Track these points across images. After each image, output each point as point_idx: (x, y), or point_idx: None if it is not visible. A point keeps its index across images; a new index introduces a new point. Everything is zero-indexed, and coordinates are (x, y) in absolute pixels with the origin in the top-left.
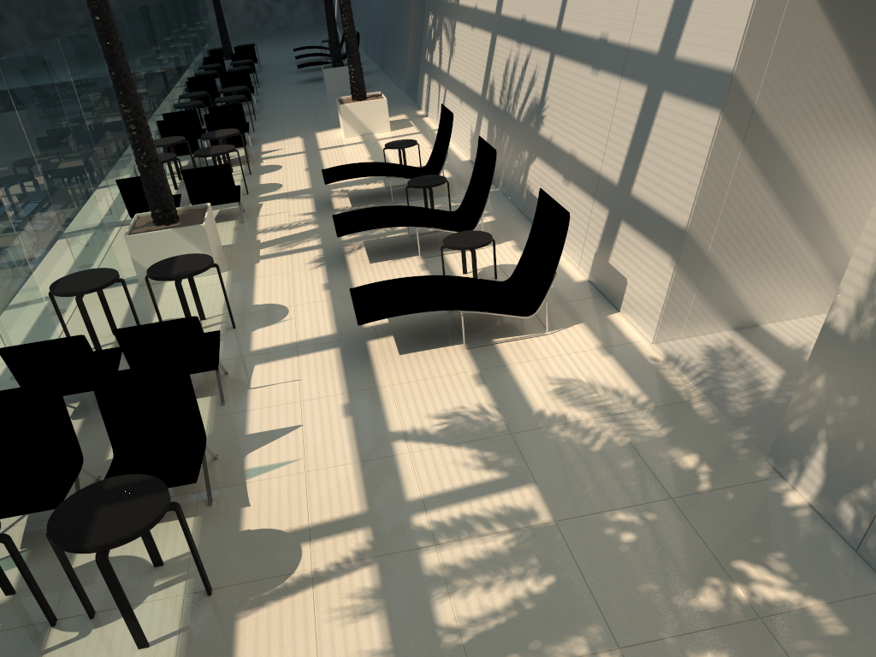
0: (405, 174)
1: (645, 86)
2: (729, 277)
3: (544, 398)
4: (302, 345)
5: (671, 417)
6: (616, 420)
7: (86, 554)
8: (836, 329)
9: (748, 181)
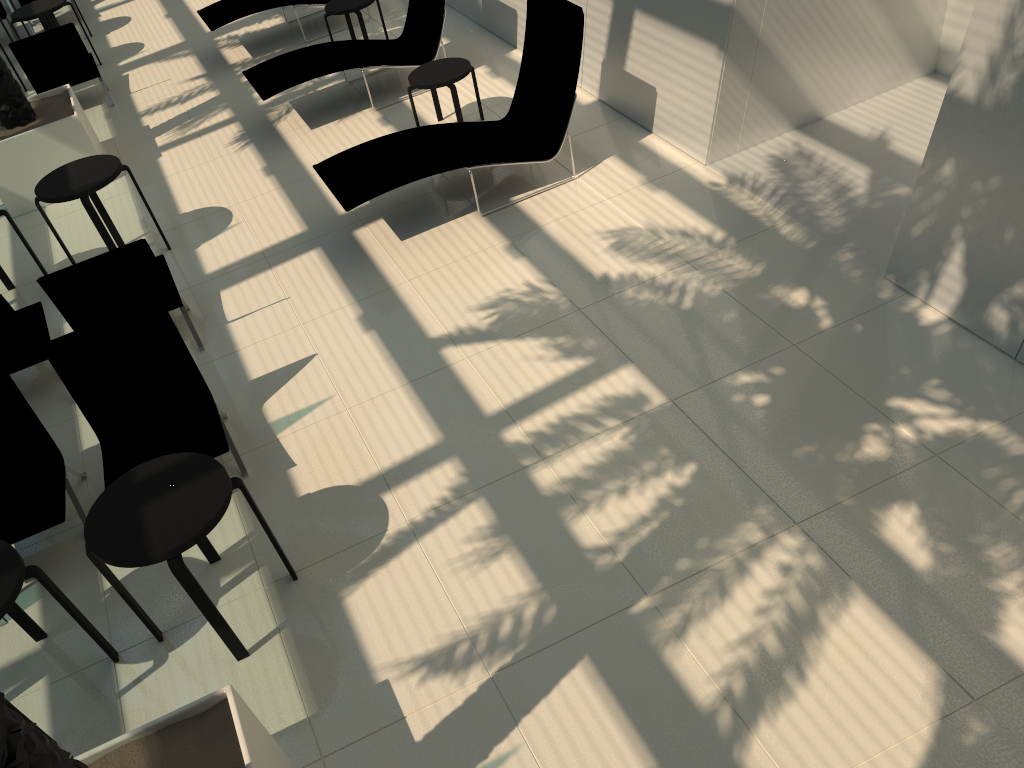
0: None
1: None
2: (786, 61)
3: (602, 258)
4: (270, 253)
5: (761, 251)
6: (697, 267)
7: (116, 569)
8: (963, 98)
9: None
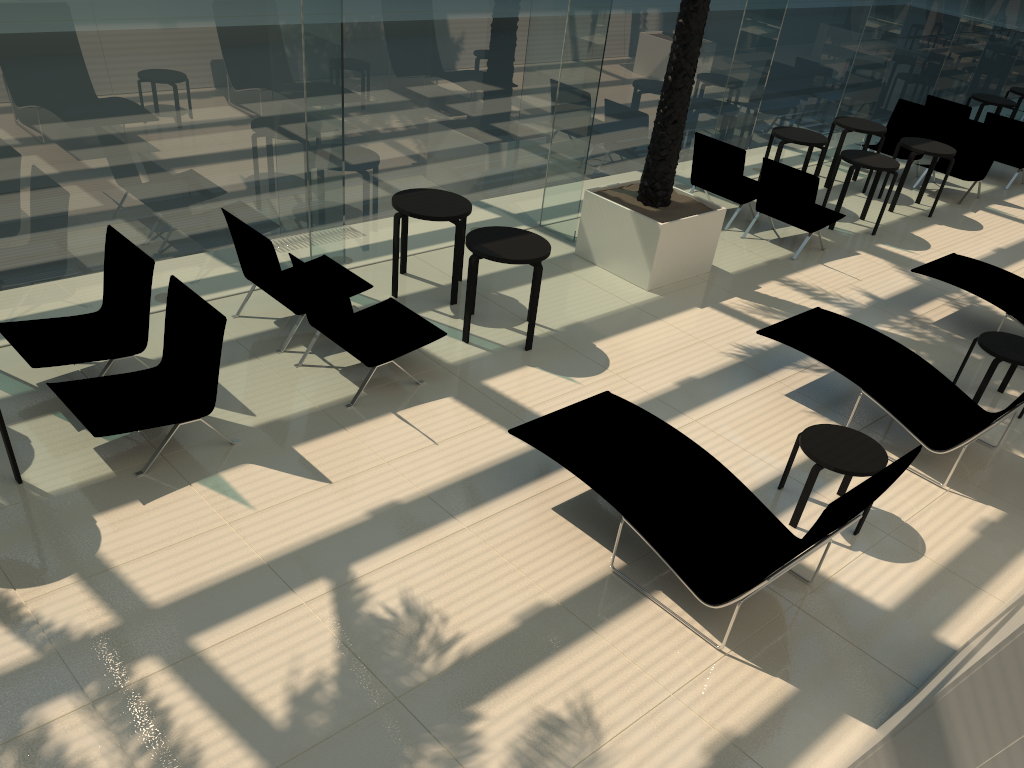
0: None
1: None
2: None
3: (519, 708)
4: (521, 415)
5: None
6: None
7: (32, 426)
8: None
9: None
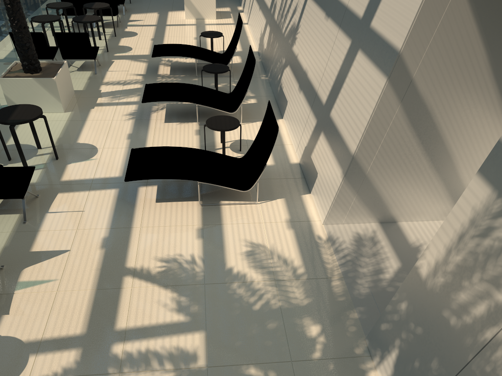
0: (207, 58)
1: (350, 40)
2: (380, 190)
3: (237, 257)
4: (95, 182)
5: (314, 290)
6: (277, 285)
7: None
8: (420, 274)
9: (401, 129)
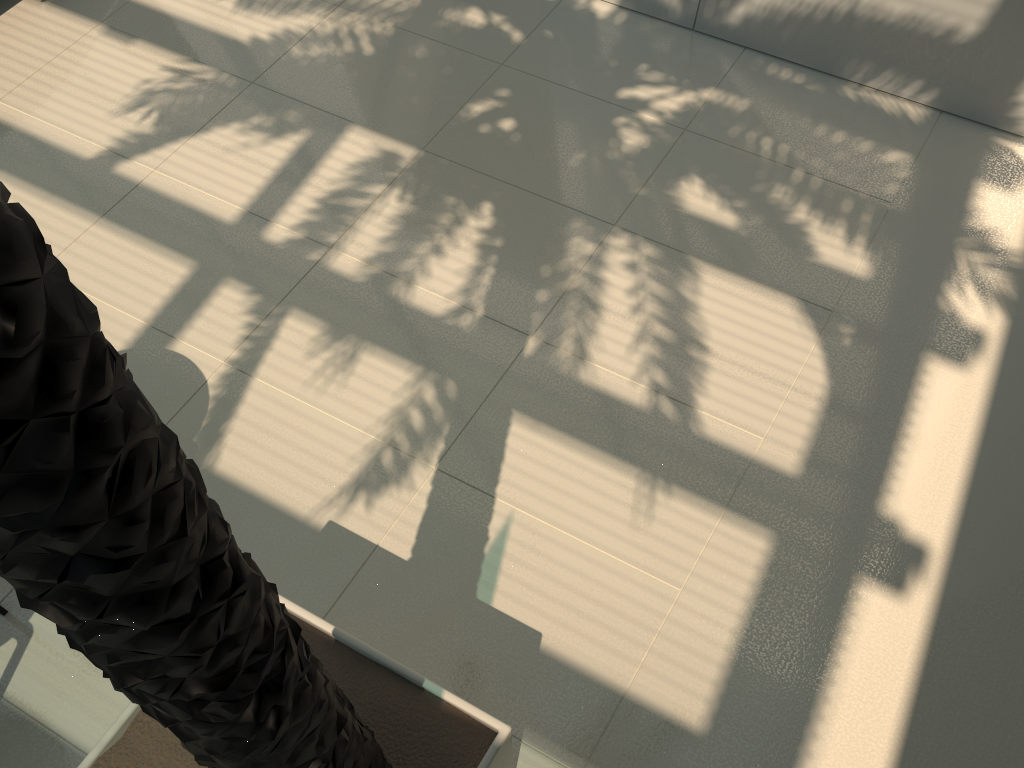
0: None
1: None
2: None
3: (237, 21)
4: None
5: None
6: (352, 9)
7: None
8: None
9: None
